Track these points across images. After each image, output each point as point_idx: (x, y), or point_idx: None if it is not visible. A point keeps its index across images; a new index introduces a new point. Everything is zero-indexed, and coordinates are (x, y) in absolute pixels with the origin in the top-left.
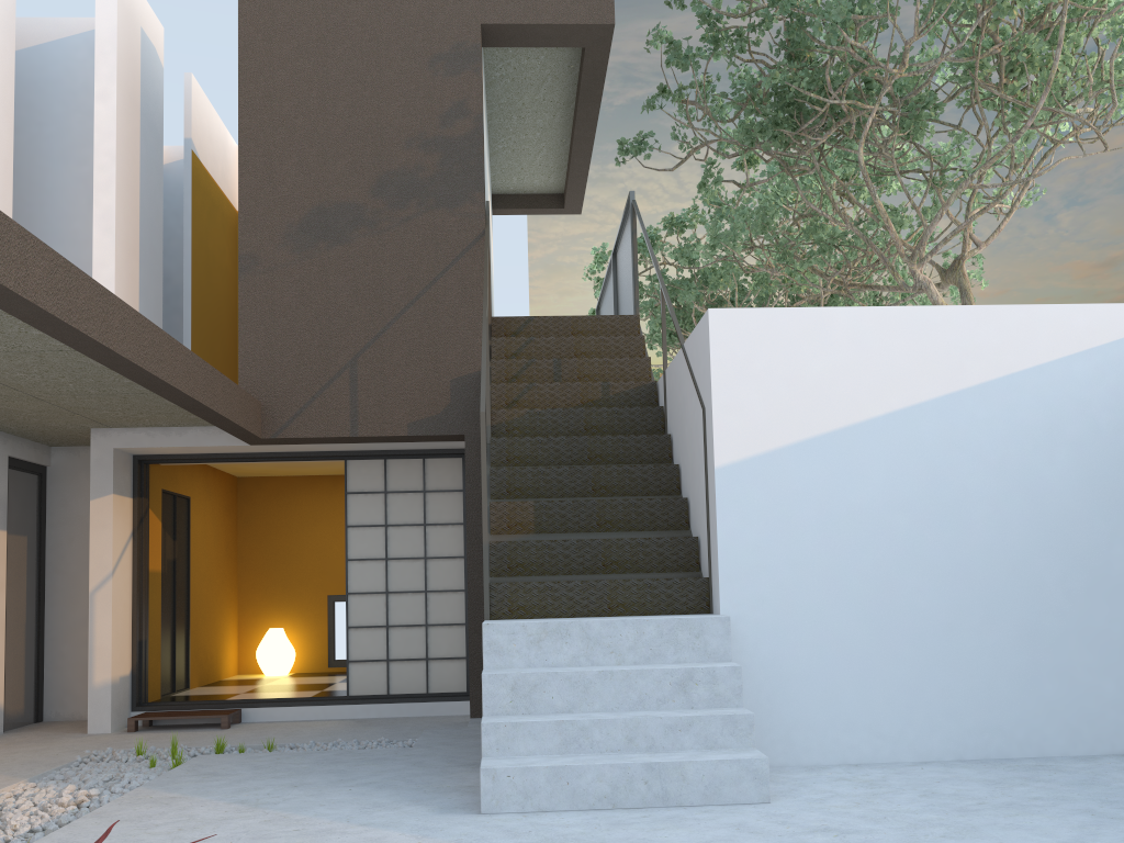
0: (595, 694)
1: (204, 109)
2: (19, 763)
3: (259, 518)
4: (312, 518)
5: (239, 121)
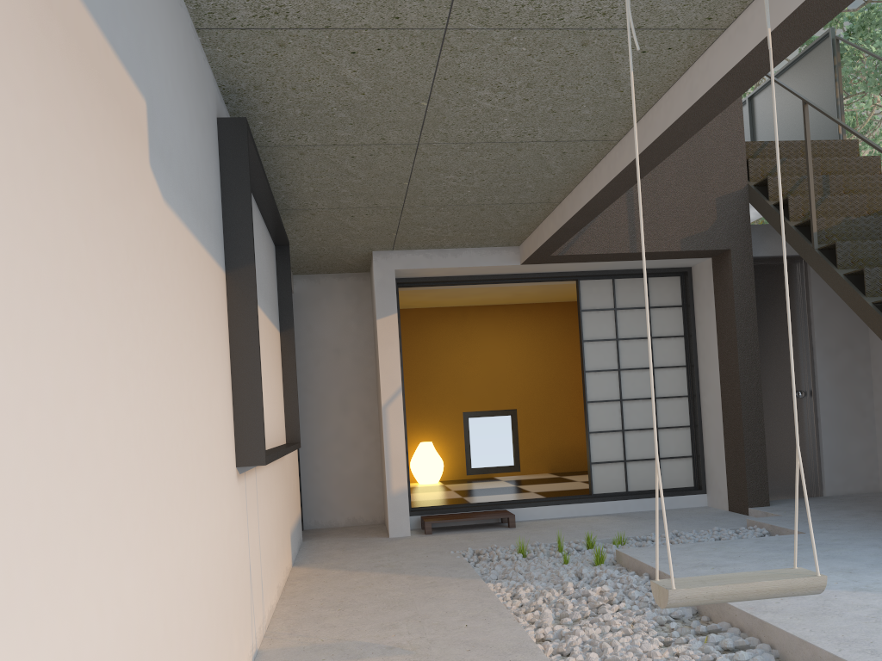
0: None
1: None
2: (418, 566)
3: None
4: (445, 345)
5: None
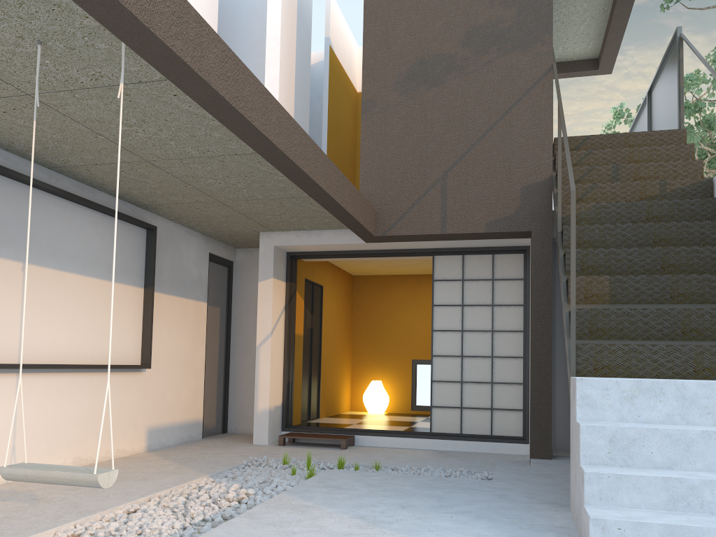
0: (697, 453)
1: (338, 18)
2: (206, 462)
3: (367, 304)
4: (402, 305)
5: (364, 1)
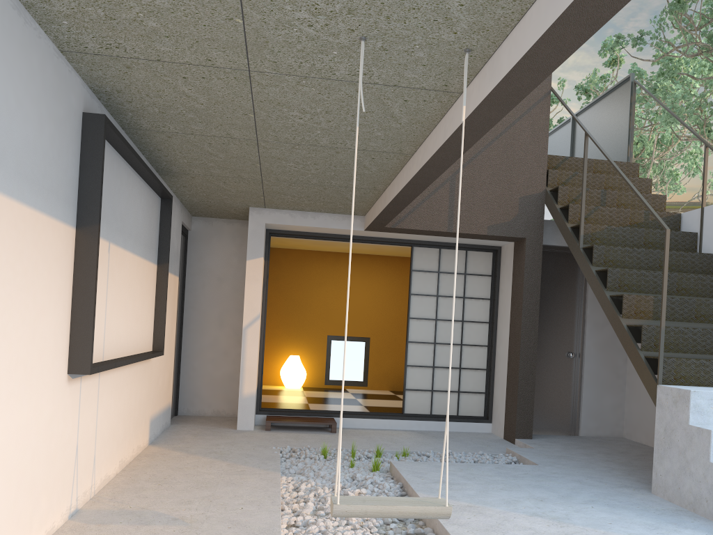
0: None
1: None
2: (241, 456)
3: (284, 278)
4: (320, 281)
5: None
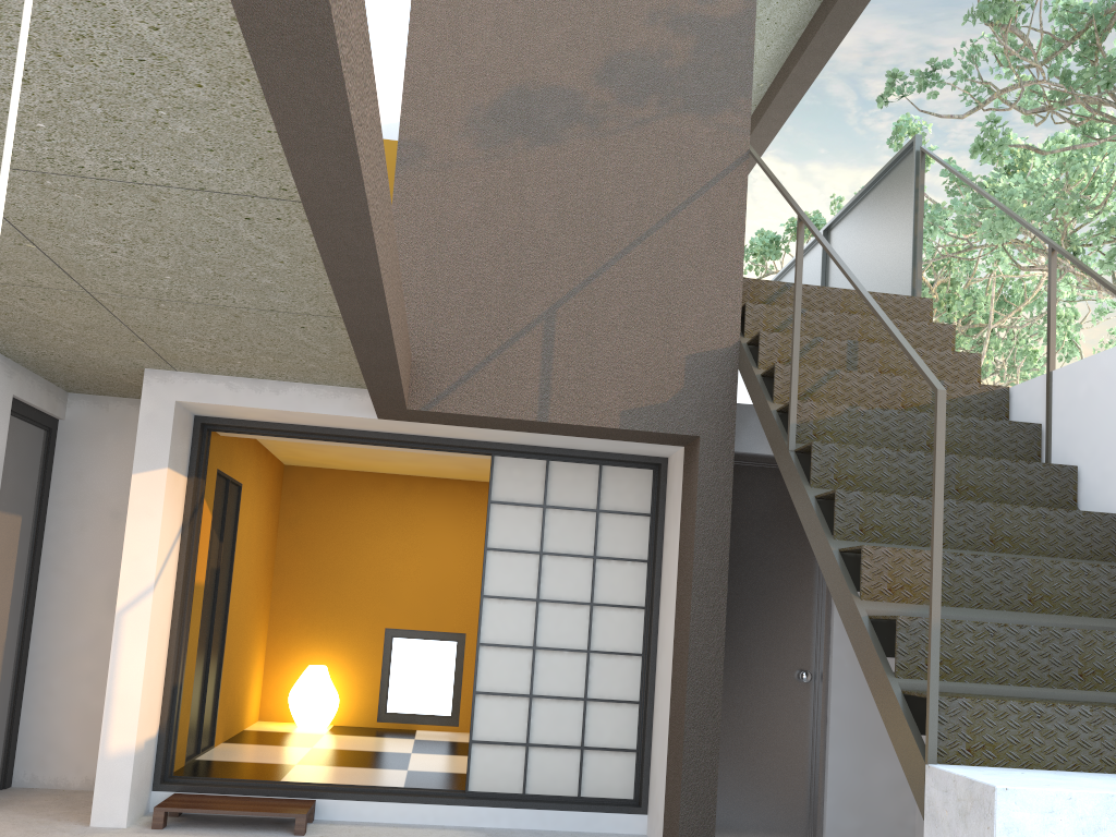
0: None
1: None
2: None
3: (307, 520)
4: (375, 527)
5: None
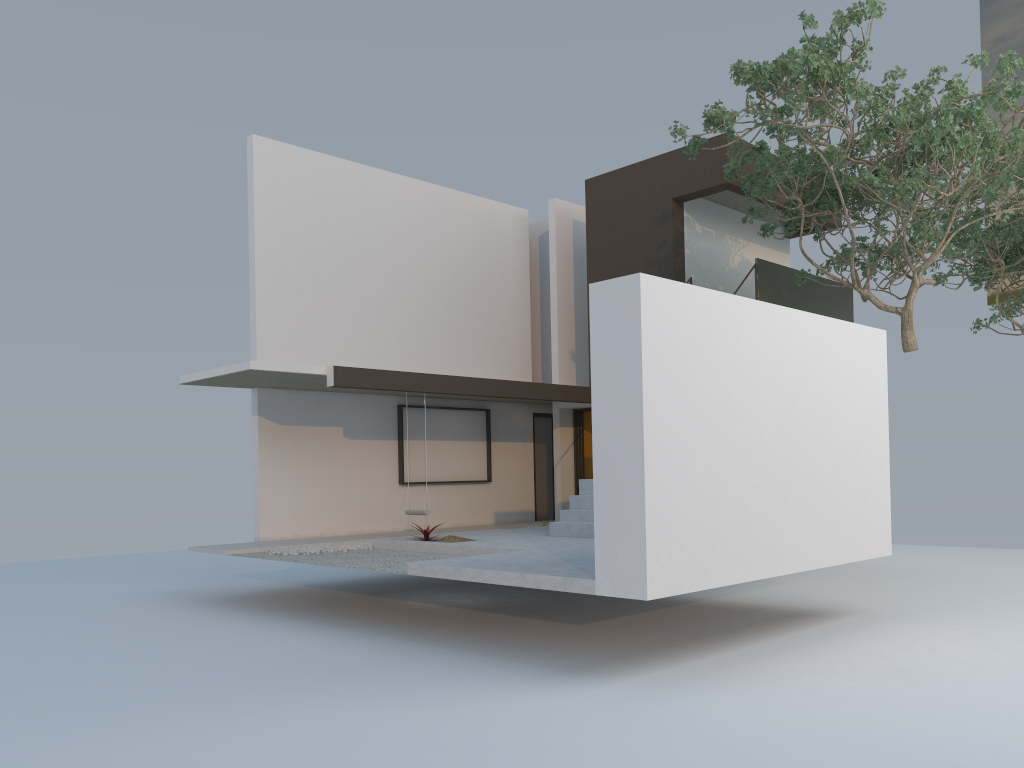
0: None
1: None
2: (512, 526)
3: None
4: None
5: (587, 266)
